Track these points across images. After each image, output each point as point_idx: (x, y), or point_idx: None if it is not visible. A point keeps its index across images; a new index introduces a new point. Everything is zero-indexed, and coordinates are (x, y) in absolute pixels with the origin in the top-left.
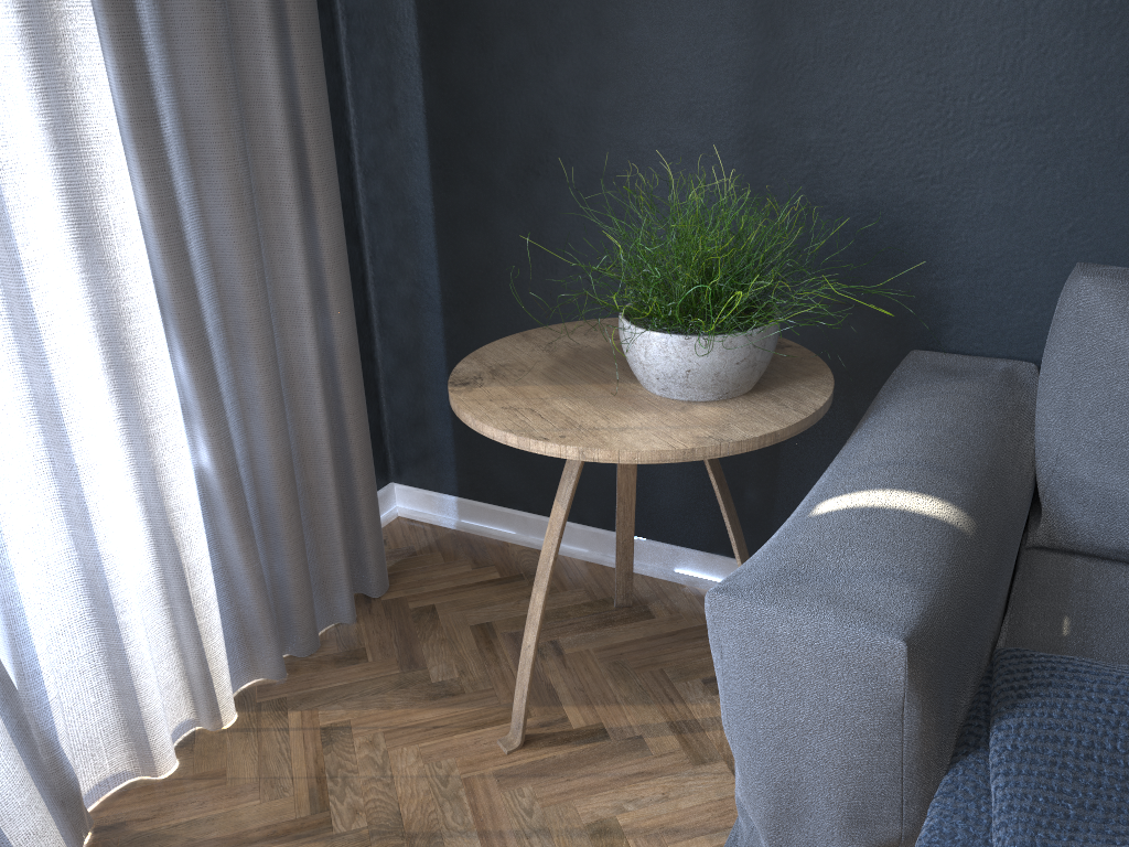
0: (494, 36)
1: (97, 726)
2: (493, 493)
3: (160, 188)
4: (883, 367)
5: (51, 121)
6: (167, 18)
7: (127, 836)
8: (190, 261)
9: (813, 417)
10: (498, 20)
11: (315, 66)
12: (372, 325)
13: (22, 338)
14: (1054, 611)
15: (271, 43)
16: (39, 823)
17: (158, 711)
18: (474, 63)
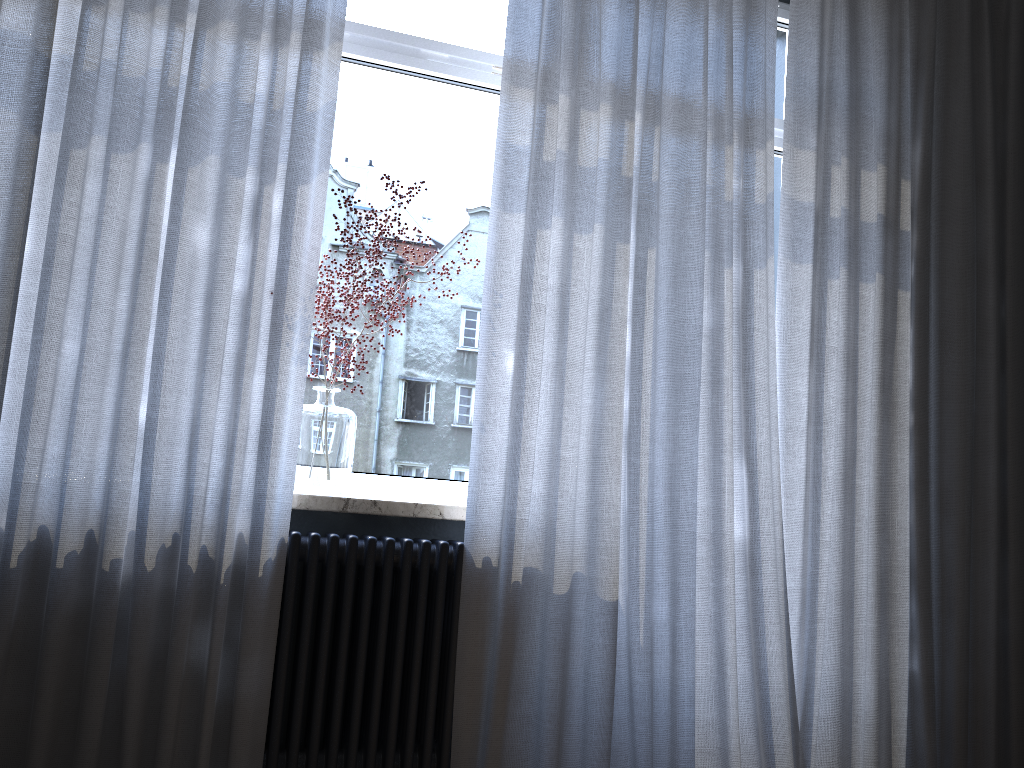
0: None
1: None
2: None
3: (922, 513)
4: None
5: (879, 475)
6: (941, 442)
7: None
8: (929, 553)
9: None
10: None
11: (1019, 475)
12: None
13: (845, 562)
14: None
15: (994, 459)
16: None
17: None
18: None
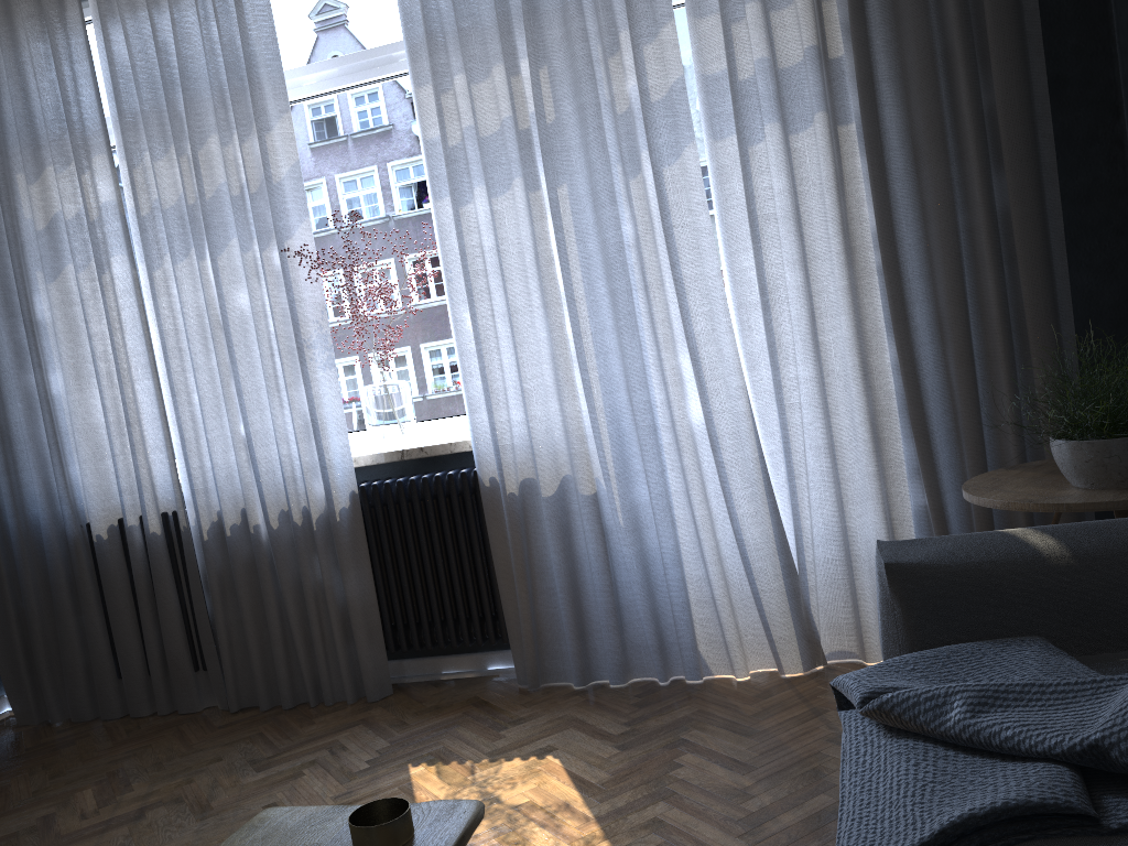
0: None
1: (843, 619)
2: None
3: (904, 352)
4: None
5: (855, 323)
6: (932, 268)
7: (830, 673)
8: (919, 390)
9: (1116, 503)
10: None
11: (1036, 280)
12: None
13: (825, 417)
14: None
15: (991, 272)
16: (786, 635)
17: (869, 625)
18: None
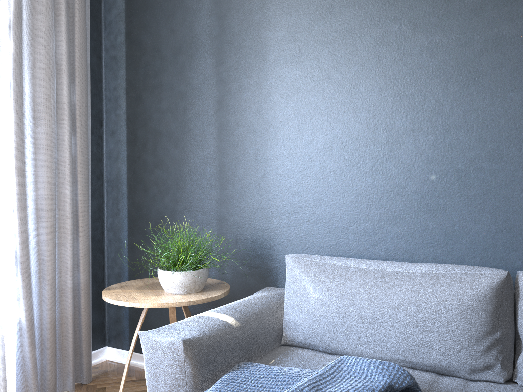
0: (148, 188)
1: None
2: (141, 348)
3: (22, 224)
4: None
5: None
6: (36, 178)
7: None
8: (28, 247)
9: (210, 298)
10: (150, 183)
11: (85, 194)
12: (105, 283)
13: None
14: (272, 358)
15: (69, 186)
16: None
17: None
18: (142, 196)
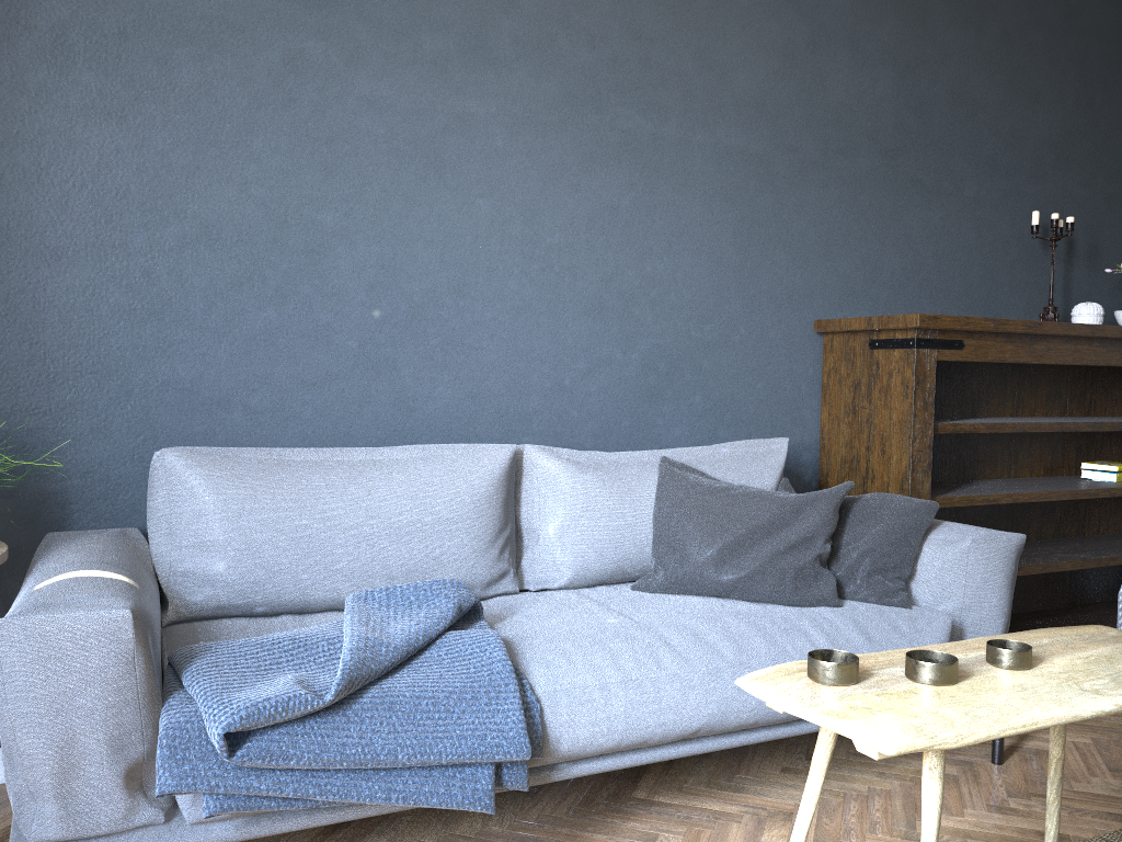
0: None
1: None
2: None
3: None
4: (25, 553)
5: None
6: None
7: None
8: None
9: (2, 557)
10: None
11: None
12: None
13: None
14: (193, 641)
15: None
16: None
17: None
18: None
